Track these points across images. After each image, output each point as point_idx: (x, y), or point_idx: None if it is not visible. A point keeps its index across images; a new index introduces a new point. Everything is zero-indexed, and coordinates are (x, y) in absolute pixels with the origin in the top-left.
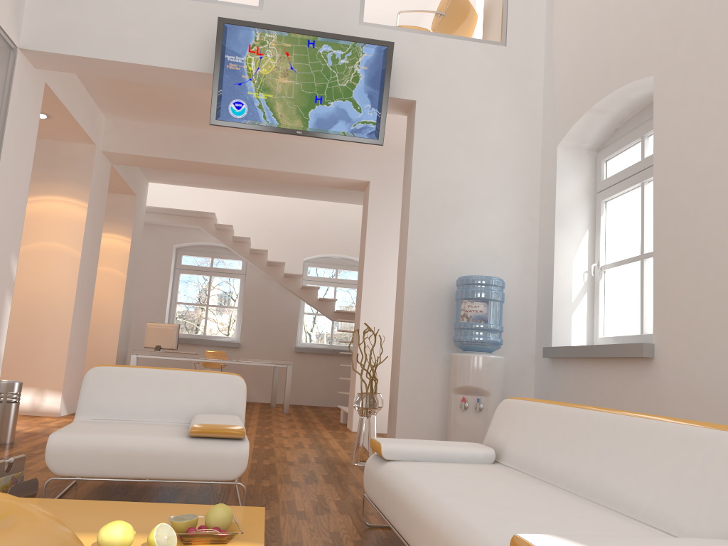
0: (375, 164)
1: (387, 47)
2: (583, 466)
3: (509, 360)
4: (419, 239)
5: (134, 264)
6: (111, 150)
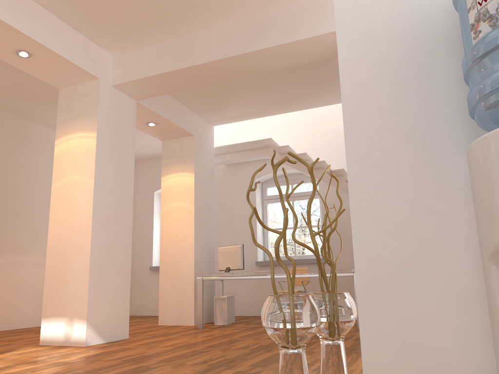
0: None
1: None
2: None
3: None
4: None
5: (205, 197)
6: (118, 82)
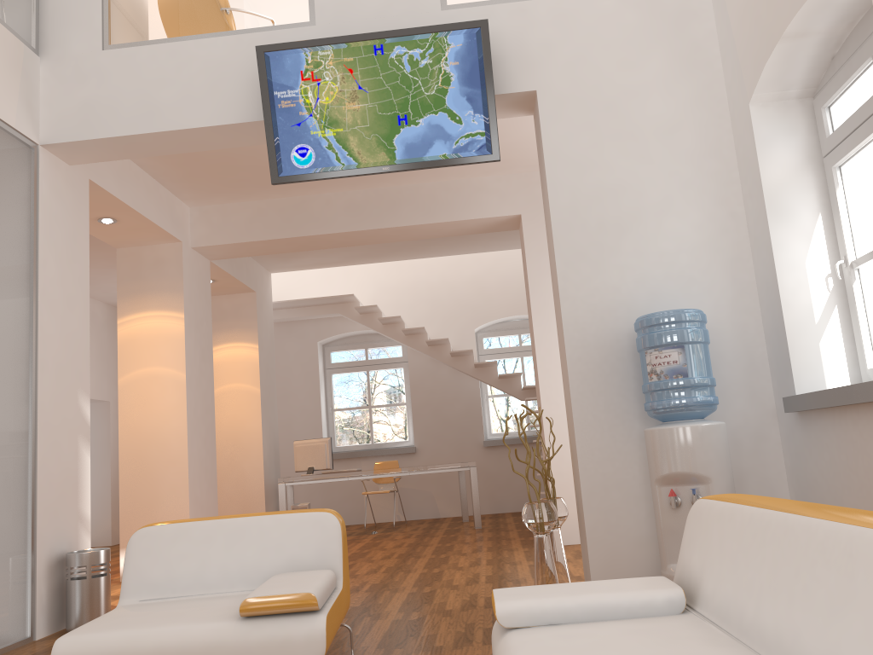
0: (524, 191)
1: (479, 29)
2: (808, 628)
3: (737, 424)
4: (573, 276)
5: (268, 374)
6: (202, 244)
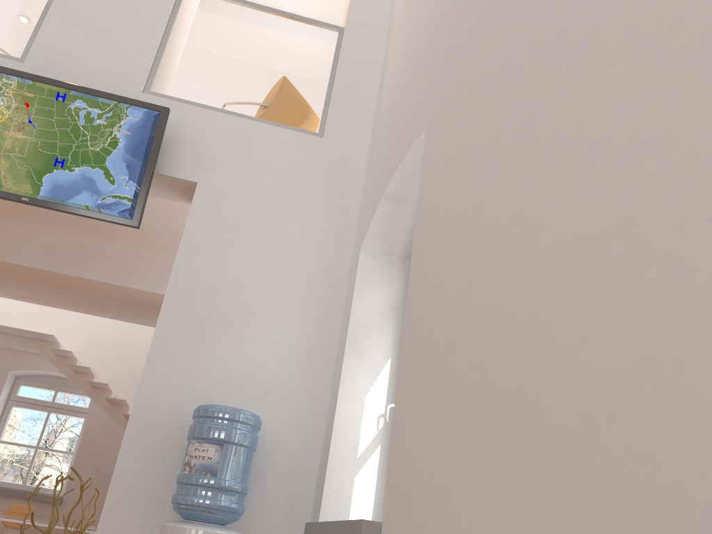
0: None
1: (159, 113)
2: None
3: None
4: (165, 352)
5: None
6: None
